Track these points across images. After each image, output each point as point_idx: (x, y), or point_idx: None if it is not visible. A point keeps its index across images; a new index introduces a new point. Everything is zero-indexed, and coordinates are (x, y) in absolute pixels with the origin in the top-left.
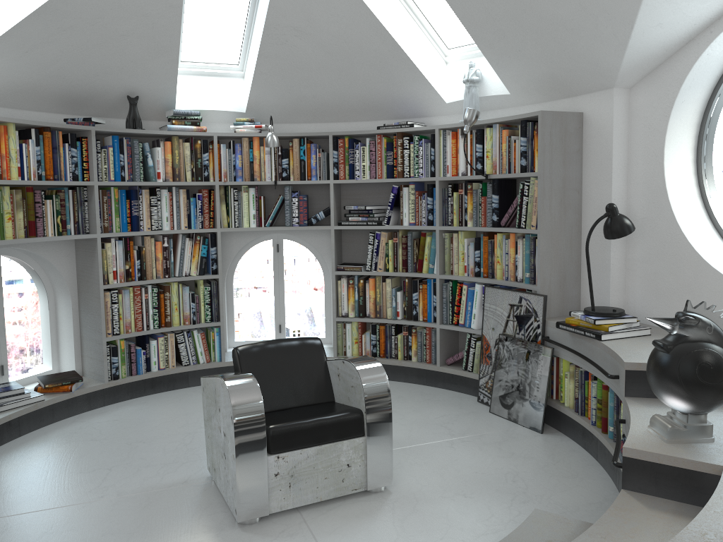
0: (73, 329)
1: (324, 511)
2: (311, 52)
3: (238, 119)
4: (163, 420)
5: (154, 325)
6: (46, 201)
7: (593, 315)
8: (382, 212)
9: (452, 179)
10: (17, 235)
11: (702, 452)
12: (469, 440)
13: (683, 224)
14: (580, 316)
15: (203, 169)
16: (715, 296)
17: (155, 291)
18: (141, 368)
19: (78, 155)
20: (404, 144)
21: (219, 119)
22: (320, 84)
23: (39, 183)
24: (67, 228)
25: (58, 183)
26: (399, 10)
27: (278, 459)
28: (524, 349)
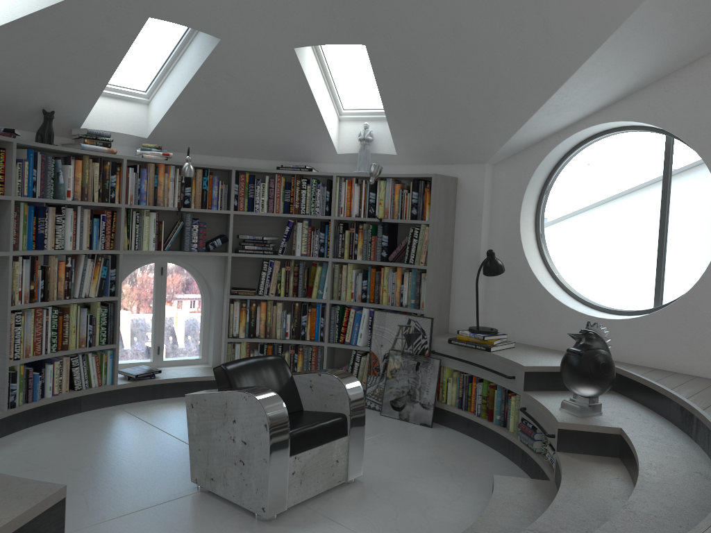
0: None
1: (323, 501)
2: (234, 95)
3: (145, 145)
4: (88, 445)
5: (51, 349)
6: None
7: (479, 333)
8: (271, 243)
9: (347, 219)
10: None
11: (602, 421)
12: (385, 437)
13: (532, 267)
14: (469, 334)
15: (110, 190)
16: (557, 318)
17: (56, 313)
18: (38, 394)
19: None
20: (302, 185)
21: (119, 141)
22: (230, 122)
23: None
24: None
25: None
26: (318, 73)
27: (295, 460)
28: (414, 361)
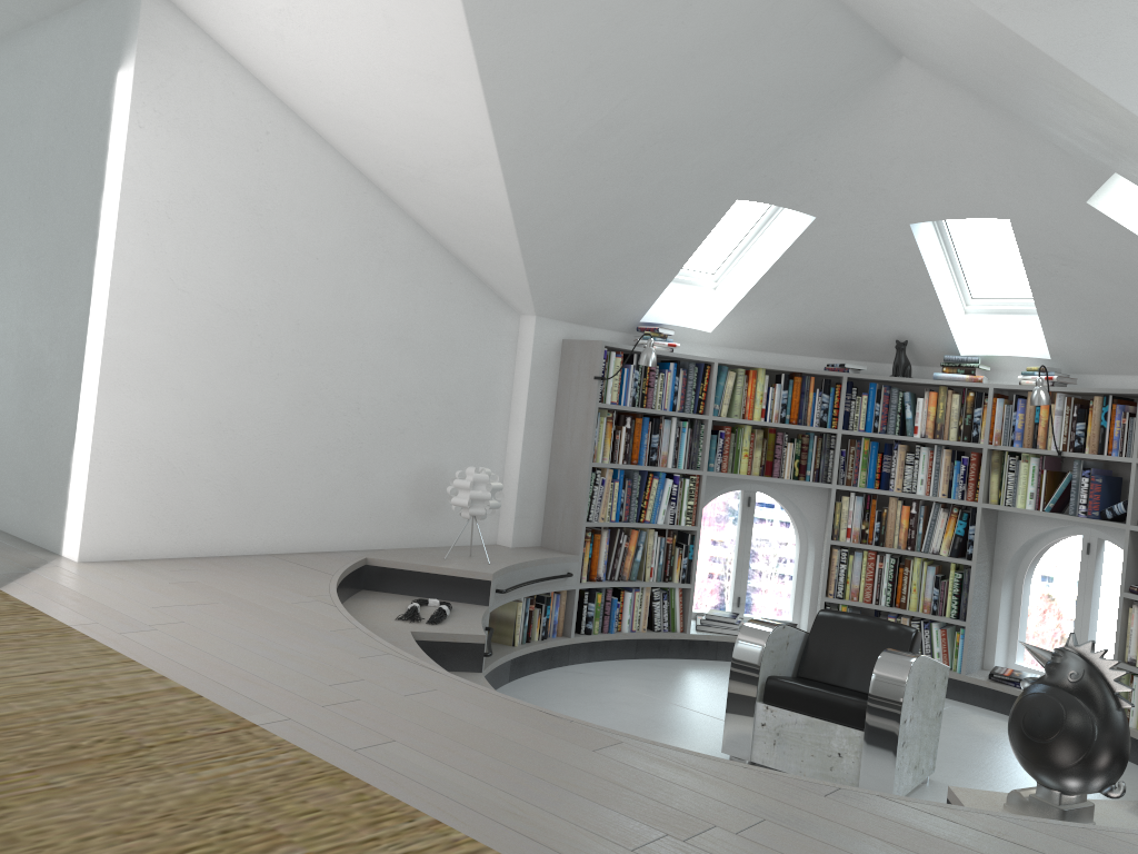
0: (811, 583)
1: None
2: (1093, 283)
3: (1028, 368)
4: None
5: (885, 602)
6: (787, 444)
7: None
8: None
9: None
10: (751, 472)
11: None
12: None
13: None
14: None
15: (972, 427)
16: None
17: (892, 562)
18: None
19: (829, 401)
20: None
21: (1021, 367)
22: (1129, 322)
23: (777, 425)
24: (806, 473)
25: (797, 427)
26: None
27: (766, 710)
28: None
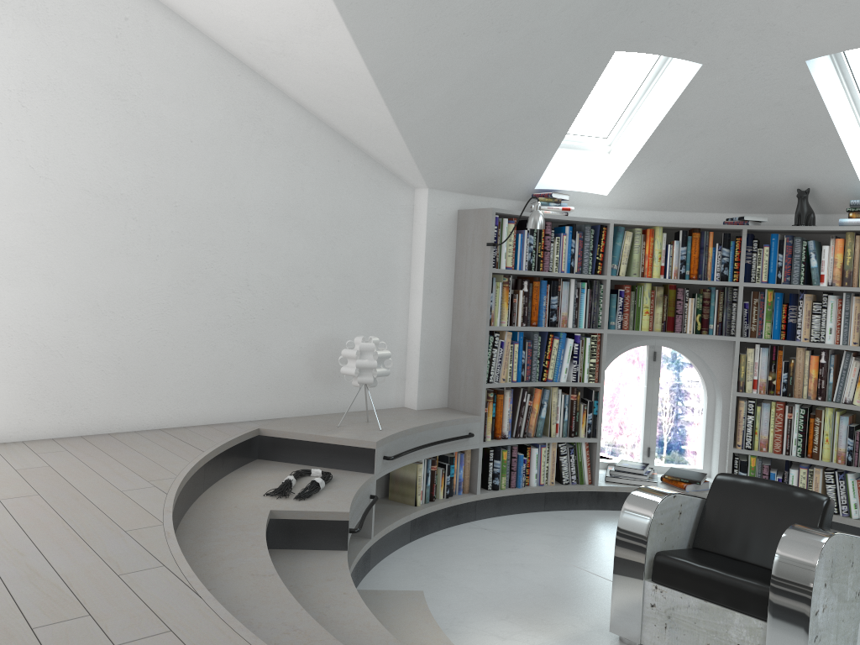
0: (720, 433)
1: None
2: None
3: None
4: None
5: (796, 452)
6: (688, 299)
7: None
8: None
9: None
10: (653, 328)
11: None
12: None
13: None
14: None
15: None
16: None
17: (801, 413)
18: None
19: (729, 255)
20: None
21: None
22: None
23: (676, 281)
24: (709, 327)
25: (697, 282)
26: None
27: (655, 590)
28: None
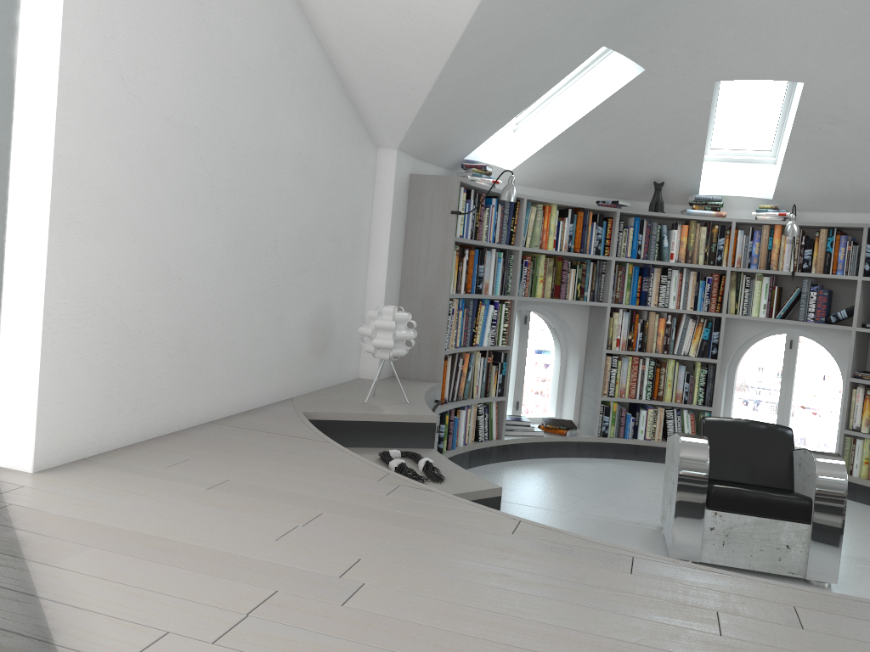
0: (576, 385)
1: None
2: (848, 139)
3: (761, 206)
4: (636, 480)
5: (646, 396)
6: (570, 270)
7: None
8: None
9: None
10: (544, 295)
11: None
12: None
13: None
14: None
15: (717, 253)
16: None
17: (652, 364)
18: (628, 432)
19: (602, 233)
20: None
21: (743, 205)
22: (860, 171)
23: (567, 254)
24: (584, 295)
25: (582, 256)
26: None
27: (715, 515)
28: None
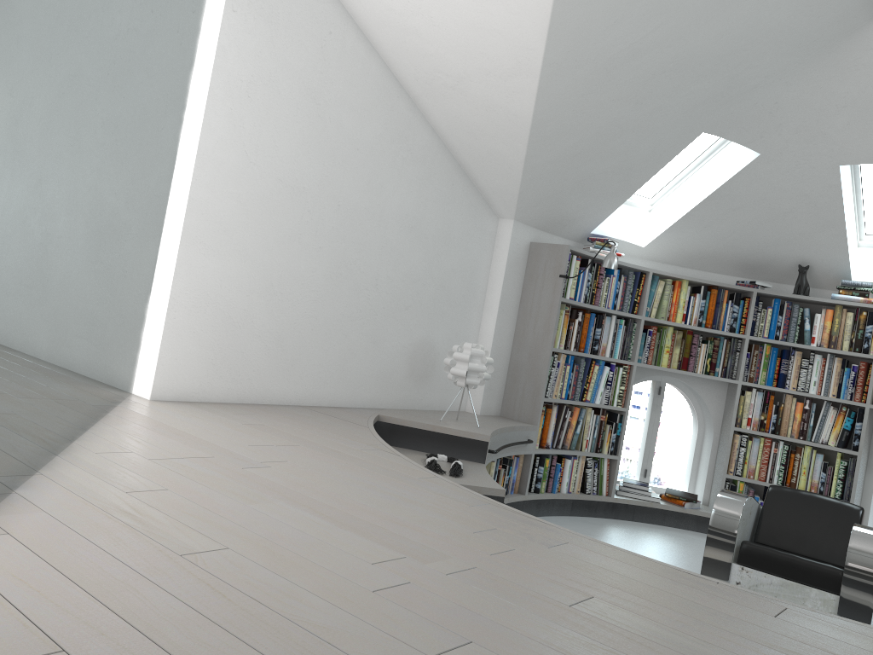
0: (709, 462)
1: None
2: None
3: None
4: None
5: (777, 481)
6: (701, 344)
7: None
8: None
9: None
10: (671, 365)
11: None
12: None
13: None
14: None
15: (863, 340)
16: None
17: (785, 449)
18: None
19: (738, 311)
20: None
21: None
22: None
23: (696, 328)
24: (715, 370)
25: (712, 331)
26: None
27: (742, 570)
28: None
